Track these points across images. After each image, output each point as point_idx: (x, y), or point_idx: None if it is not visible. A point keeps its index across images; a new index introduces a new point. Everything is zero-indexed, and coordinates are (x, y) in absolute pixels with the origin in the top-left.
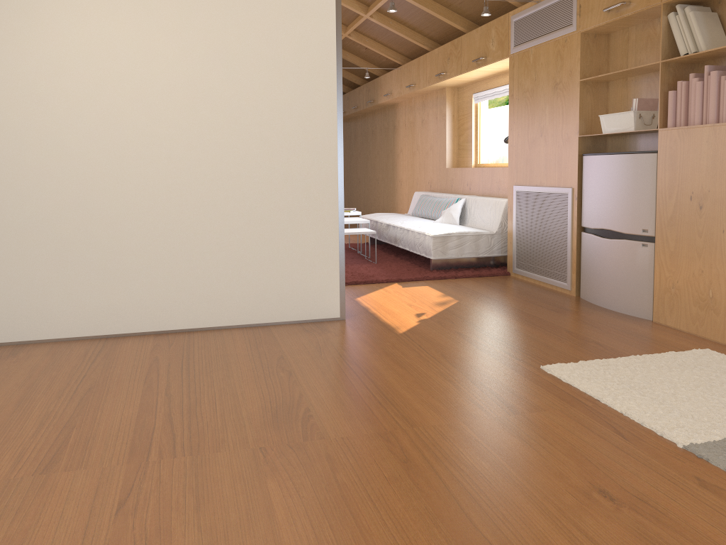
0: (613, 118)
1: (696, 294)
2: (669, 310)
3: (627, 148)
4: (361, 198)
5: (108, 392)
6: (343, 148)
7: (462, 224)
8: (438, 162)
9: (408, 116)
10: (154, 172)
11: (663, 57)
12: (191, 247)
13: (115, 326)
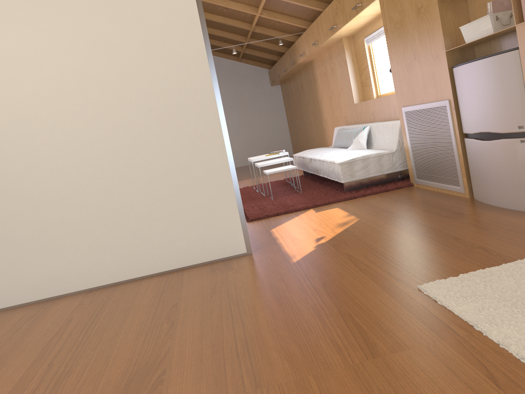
0: (472, 27)
1: None
2: None
3: (493, 52)
4: (303, 139)
5: (3, 365)
6: (286, 104)
7: (370, 148)
8: (348, 100)
9: (321, 68)
10: (62, 155)
11: None
12: (105, 212)
13: (54, 289)
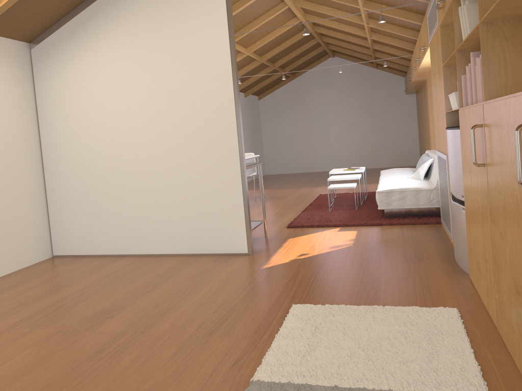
0: (451, 98)
1: (476, 257)
2: (471, 268)
3: None
4: (423, 152)
5: (65, 288)
6: (417, 113)
7: (428, 179)
8: None
9: (429, 90)
10: (137, 163)
11: (457, 46)
12: (158, 205)
13: (124, 250)
